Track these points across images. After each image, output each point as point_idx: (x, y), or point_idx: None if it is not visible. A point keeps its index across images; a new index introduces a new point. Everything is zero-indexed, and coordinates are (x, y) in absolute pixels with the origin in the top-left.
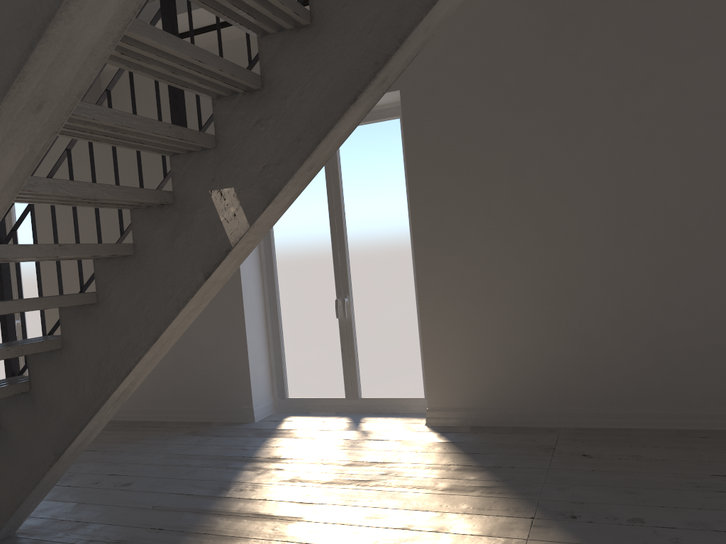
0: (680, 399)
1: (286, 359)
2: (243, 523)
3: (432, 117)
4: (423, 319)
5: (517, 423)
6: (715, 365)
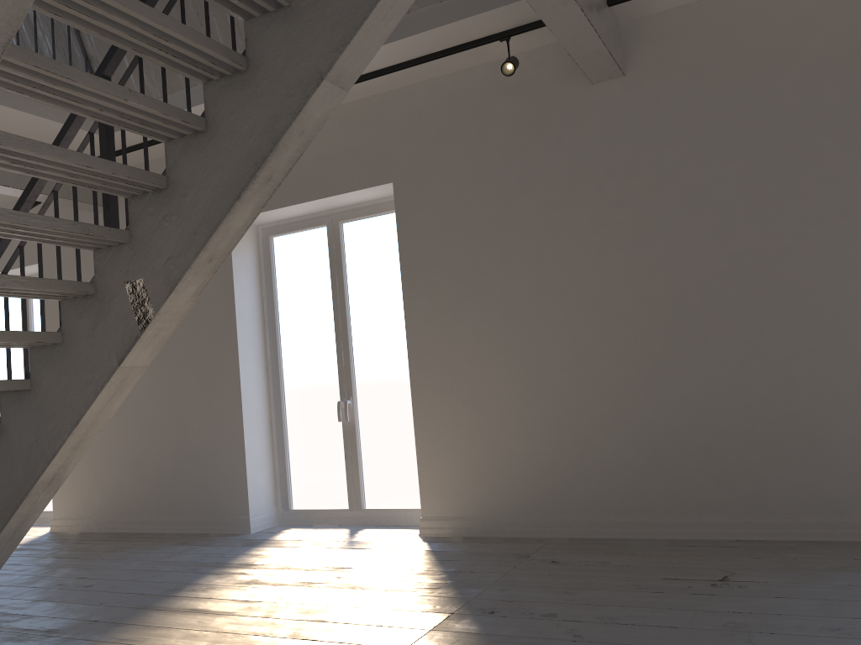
0: (674, 506)
1: (291, 467)
2: (175, 616)
3: (424, 210)
4: (417, 420)
5: (511, 533)
6: (708, 467)
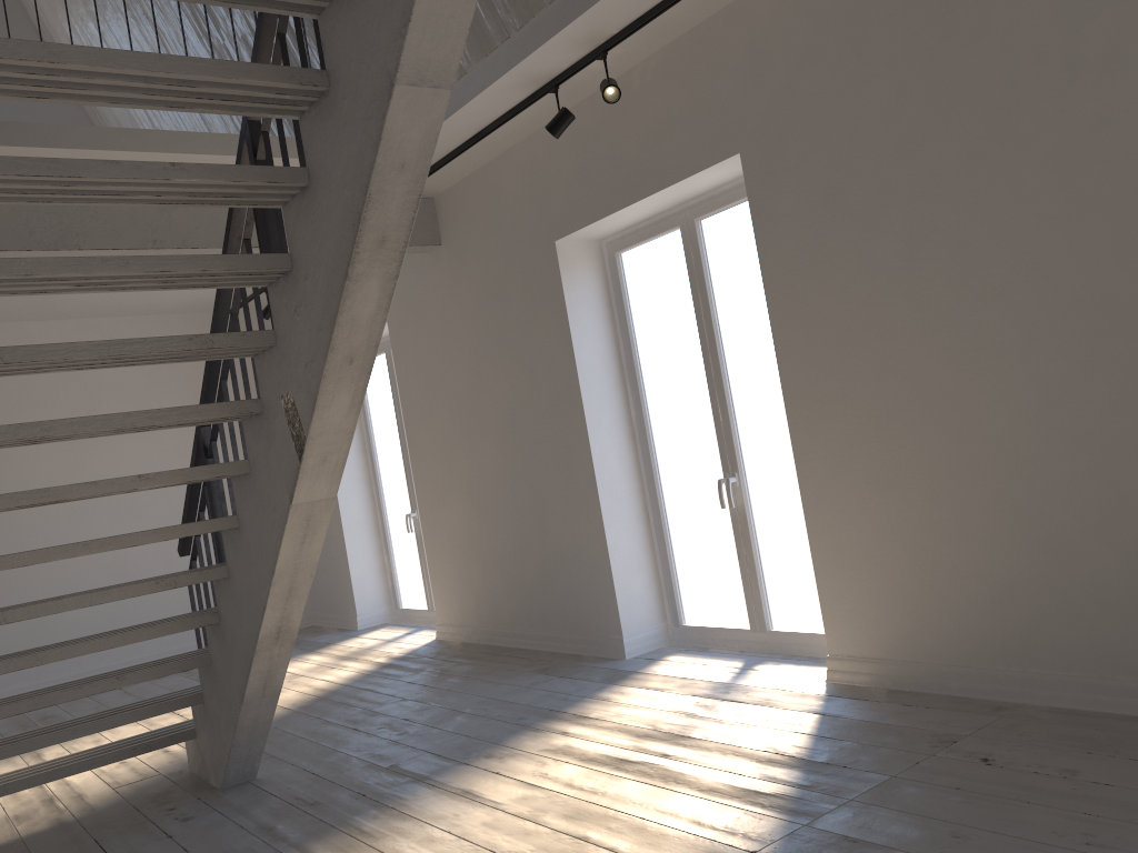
0: None
1: (676, 568)
2: (440, 800)
3: (786, 188)
4: (808, 511)
5: (957, 690)
6: None
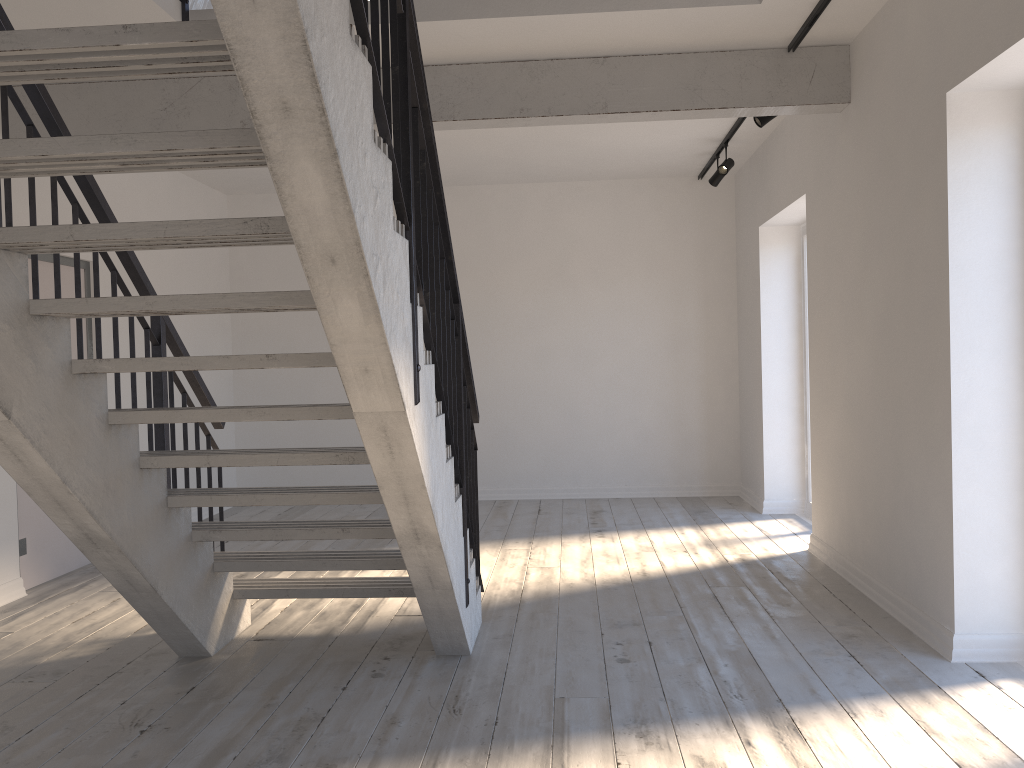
0: None
1: None
2: None
3: None
4: None
5: None
6: None
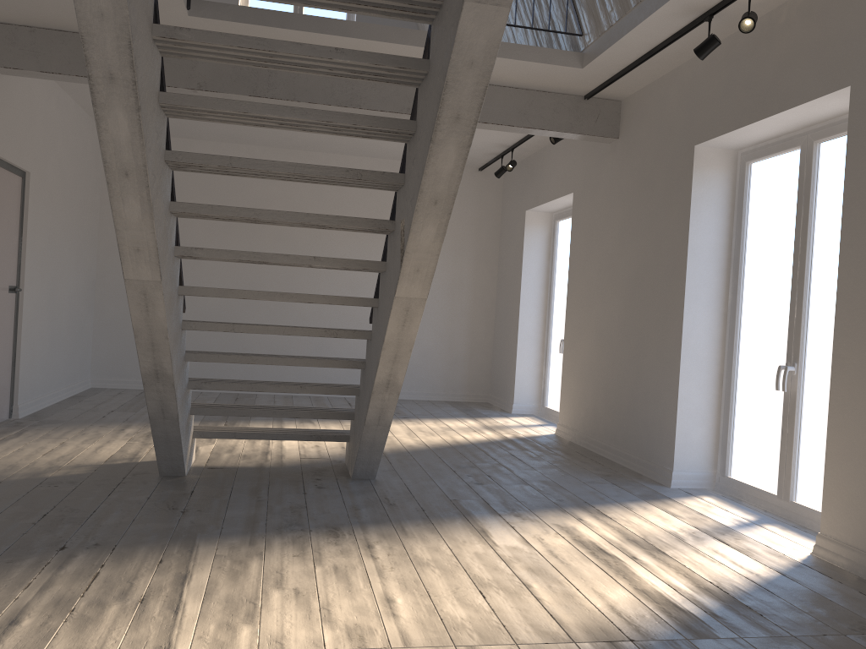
0: None
1: (733, 429)
2: (463, 530)
3: None
4: (832, 408)
5: None
6: None
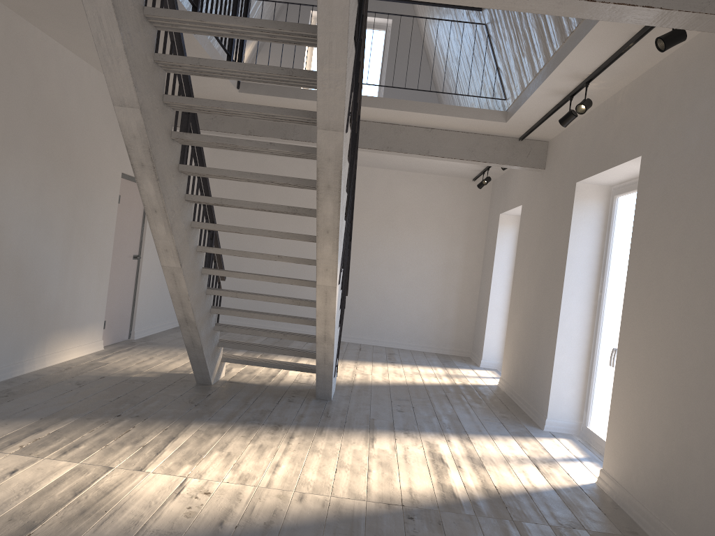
0: None
1: (592, 392)
2: (360, 436)
3: (651, 184)
4: (614, 381)
5: (634, 515)
6: None
